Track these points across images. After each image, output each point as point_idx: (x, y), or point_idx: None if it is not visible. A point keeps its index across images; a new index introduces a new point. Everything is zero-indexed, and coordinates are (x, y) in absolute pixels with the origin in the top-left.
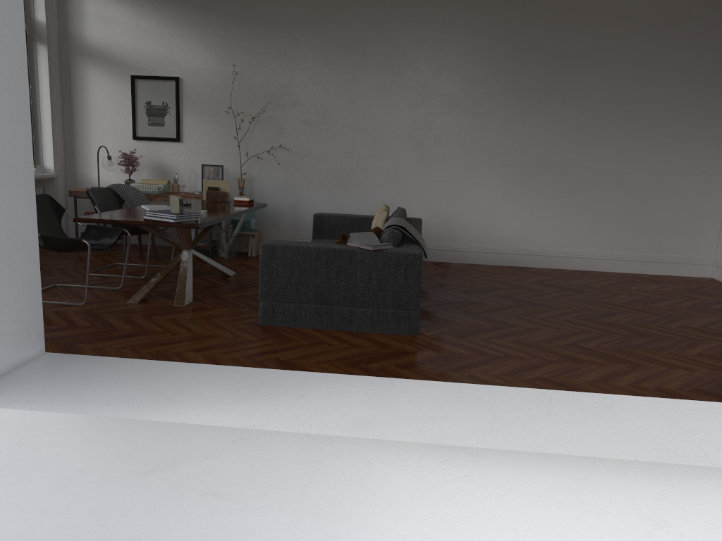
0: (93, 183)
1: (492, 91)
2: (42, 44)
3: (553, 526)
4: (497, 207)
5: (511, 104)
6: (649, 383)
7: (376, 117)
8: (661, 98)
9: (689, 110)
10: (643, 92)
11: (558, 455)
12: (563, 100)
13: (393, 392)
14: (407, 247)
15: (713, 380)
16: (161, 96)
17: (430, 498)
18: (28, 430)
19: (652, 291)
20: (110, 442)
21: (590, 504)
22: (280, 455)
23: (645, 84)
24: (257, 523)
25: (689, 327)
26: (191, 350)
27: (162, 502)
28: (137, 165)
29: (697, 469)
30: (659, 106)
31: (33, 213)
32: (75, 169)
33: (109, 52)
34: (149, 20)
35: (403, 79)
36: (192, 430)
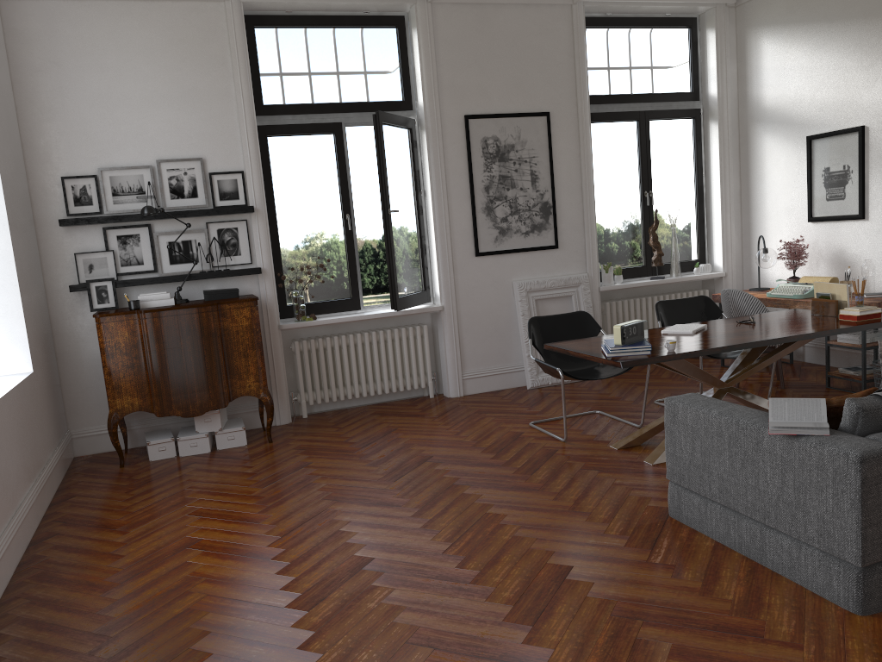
0: (767, 281)
1: None
2: (713, 122)
3: None
4: None
5: None
6: None
7: None
8: None
9: None
10: None
11: None
12: None
13: None
14: (876, 438)
15: None
16: (841, 158)
17: None
18: None
19: None
20: None
21: None
22: None
23: None
24: None
25: None
26: (522, 524)
27: None
28: (802, 257)
29: None
30: None
31: None
32: (750, 264)
33: (785, 112)
34: (828, 56)
35: None
36: None
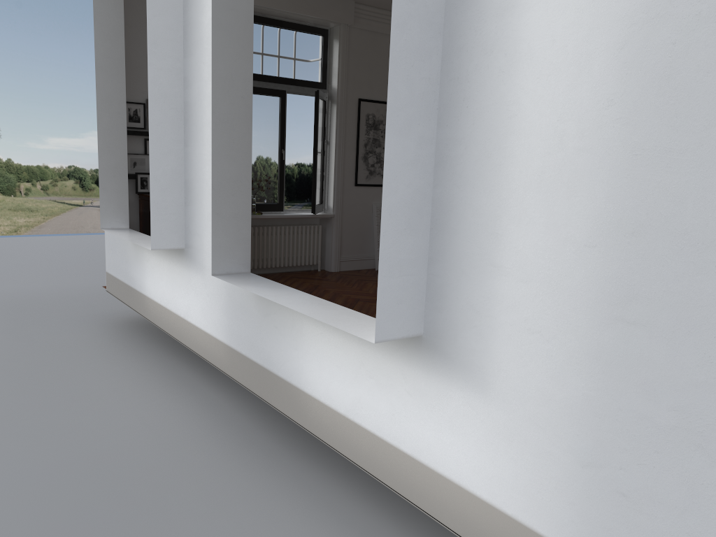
0: None
1: None
2: None
3: (339, 358)
4: None
5: None
6: None
7: None
8: None
9: None
10: None
11: (339, 330)
12: None
13: (296, 294)
14: None
15: None
16: None
17: (314, 339)
18: (247, 297)
19: None
20: (259, 304)
21: (346, 351)
22: (287, 316)
23: None
24: (282, 340)
25: None
26: None
27: (267, 327)
28: None
29: (369, 343)
30: None
31: (249, 229)
32: None
33: None
34: None
35: None
36: (272, 303)
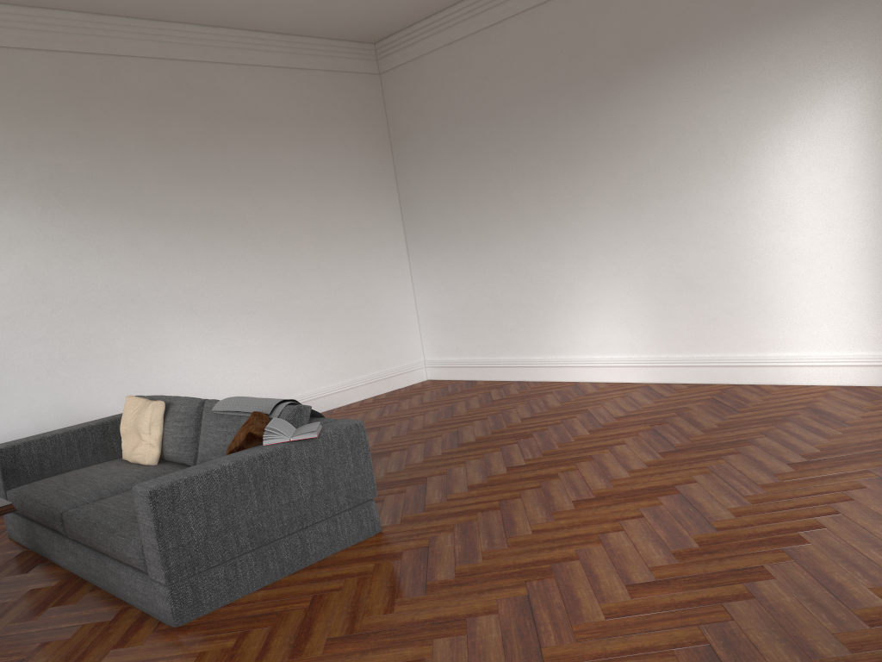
0: None
1: (166, 221)
2: None
3: None
4: (212, 366)
5: (193, 234)
6: (634, 464)
7: (8, 280)
8: (338, 207)
9: (364, 217)
10: (321, 203)
11: None
12: (249, 221)
13: None
14: (325, 422)
15: (650, 442)
16: None
17: None
18: None
19: (425, 405)
20: None
21: None
22: None
23: (321, 195)
24: None
25: (528, 417)
26: None
27: None
28: None
29: None
30: (339, 216)
31: None
32: None
33: None
34: None
35: (37, 218)
36: None
